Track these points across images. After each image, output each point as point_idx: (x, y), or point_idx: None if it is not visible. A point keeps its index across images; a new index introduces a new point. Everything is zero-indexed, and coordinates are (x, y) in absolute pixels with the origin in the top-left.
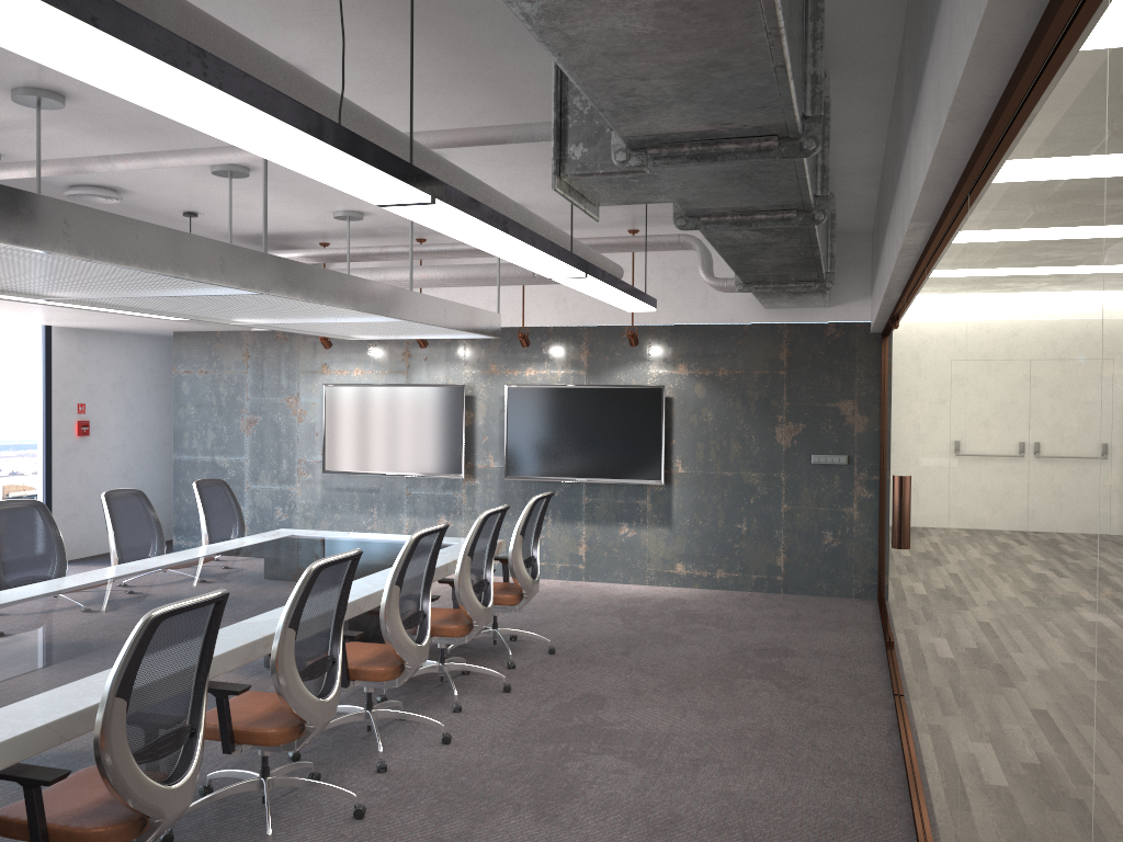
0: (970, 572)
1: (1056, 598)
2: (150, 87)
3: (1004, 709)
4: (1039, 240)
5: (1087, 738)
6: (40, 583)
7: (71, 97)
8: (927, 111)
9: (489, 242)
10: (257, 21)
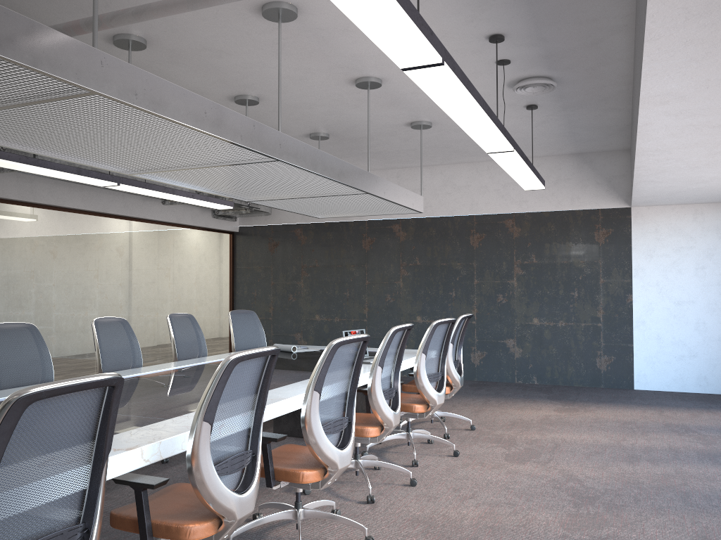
0: (1, 296)
1: (80, 284)
2: (190, 202)
3: (47, 311)
4: (68, 235)
5: (94, 295)
6: (295, 394)
7: (257, 8)
8: (4, 181)
9: (42, 172)
10: (147, 68)
